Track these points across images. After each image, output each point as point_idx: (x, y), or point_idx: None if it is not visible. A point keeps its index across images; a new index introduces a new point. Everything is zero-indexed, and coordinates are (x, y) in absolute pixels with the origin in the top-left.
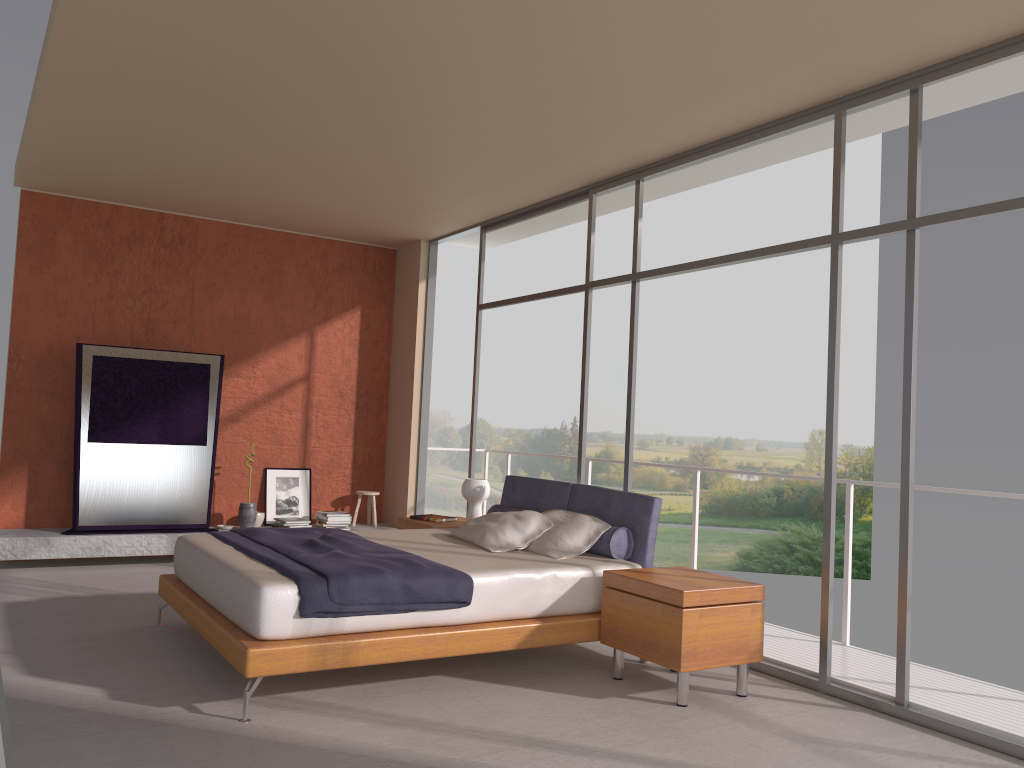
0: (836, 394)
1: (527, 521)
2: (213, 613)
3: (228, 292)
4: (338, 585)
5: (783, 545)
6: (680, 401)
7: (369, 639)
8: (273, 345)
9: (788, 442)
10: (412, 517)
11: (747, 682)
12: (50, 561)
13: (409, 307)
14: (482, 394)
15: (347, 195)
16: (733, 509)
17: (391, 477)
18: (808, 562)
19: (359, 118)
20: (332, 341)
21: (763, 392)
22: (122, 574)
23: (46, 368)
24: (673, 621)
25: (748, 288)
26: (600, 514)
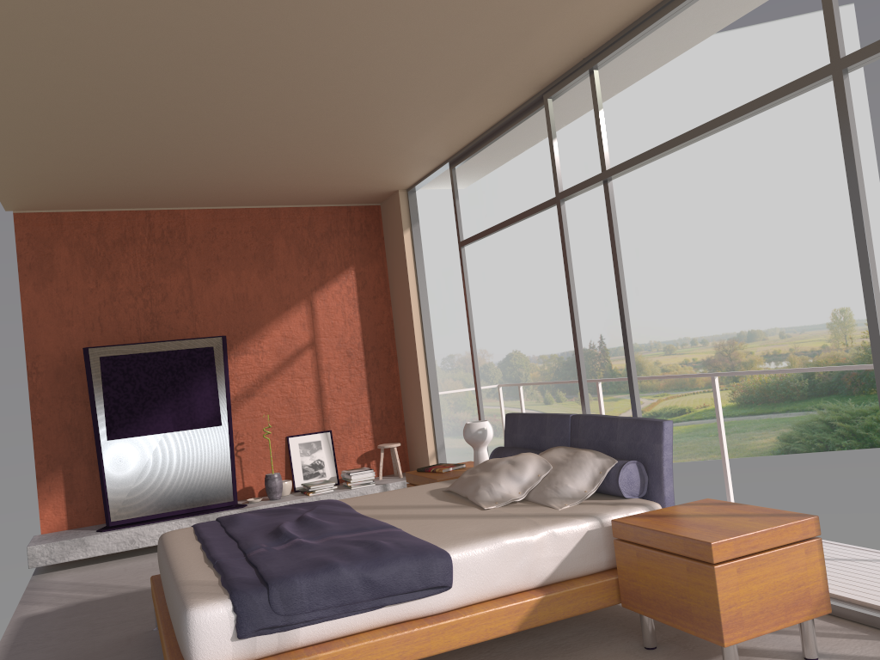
0: (872, 261)
1: (523, 467)
2: (170, 630)
3: (223, 275)
4: (281, 592)
5: (822, 424)
6: (698, 304)
7: (329, 652)
8: (275, 318)
9: (810, 325)
10: (419, 470)
11: (816, 641)
12: (96, 557)
13: (399, 258)
14: (513, 328)
15: (304, 156)
16: (766, 397)
17: (410, 426)
18: (850, 436)
19: (268, 60)
20: (331, 304)
21: (777, 282)
22: (154, 564)
23: (63, 376)
24: (704, 581)
25: (746, 187)
26: (606, 446)
